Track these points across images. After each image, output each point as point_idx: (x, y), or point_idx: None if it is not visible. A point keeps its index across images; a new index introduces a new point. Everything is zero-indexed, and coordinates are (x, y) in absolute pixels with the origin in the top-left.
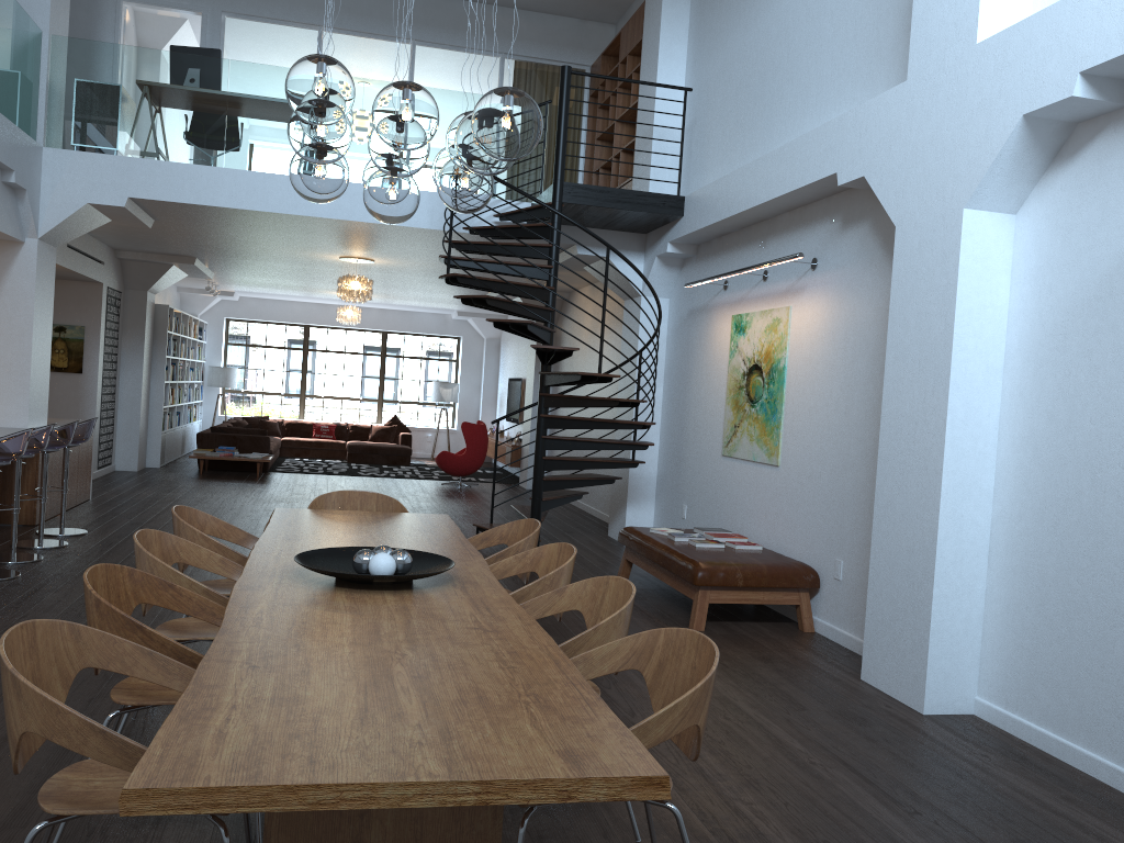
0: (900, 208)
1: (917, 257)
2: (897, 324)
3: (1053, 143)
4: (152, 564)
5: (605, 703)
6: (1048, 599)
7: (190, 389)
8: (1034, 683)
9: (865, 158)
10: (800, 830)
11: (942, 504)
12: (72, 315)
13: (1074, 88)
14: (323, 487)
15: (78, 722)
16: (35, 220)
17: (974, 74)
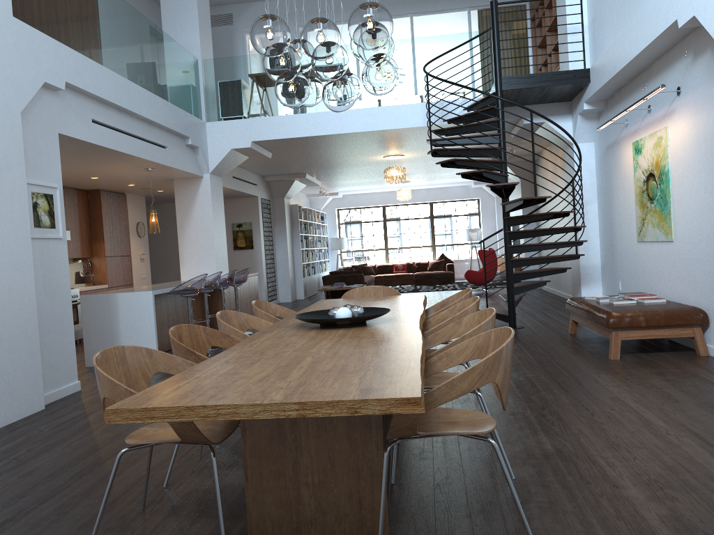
0: None
1: None
2: None
3: None
4: (223, 327)
5: (420, 367)
6: None
7: (319, 252)
8: None
9: (693, 2)
10: (638, 473)
11: None
12: (244, 217)
13: None
14: None
15: (124, 390)
16: (206, 163)
17: None
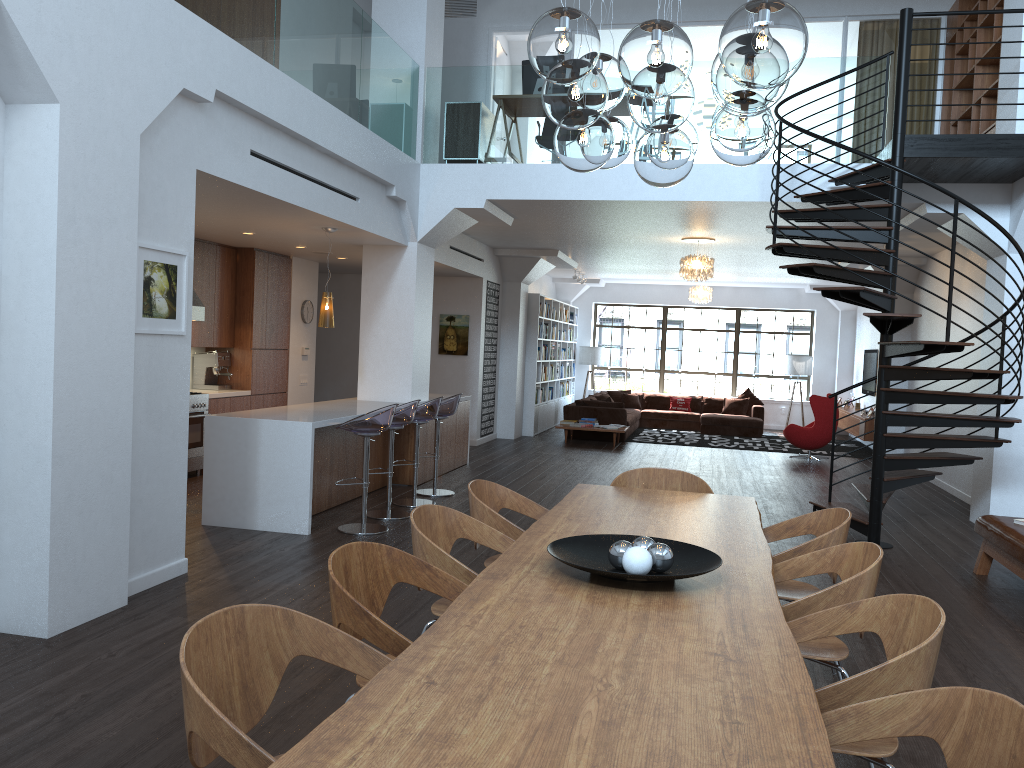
0: None
1: None
2: None
3: None
4: (421, 541)
5: None
6: None
7: (562, 366)
8: None
9: None
10: None
11: None
12: (460, 306)
13: None
14: (670, 458)
15: (228, 731)
16: (414, 226)
17: None
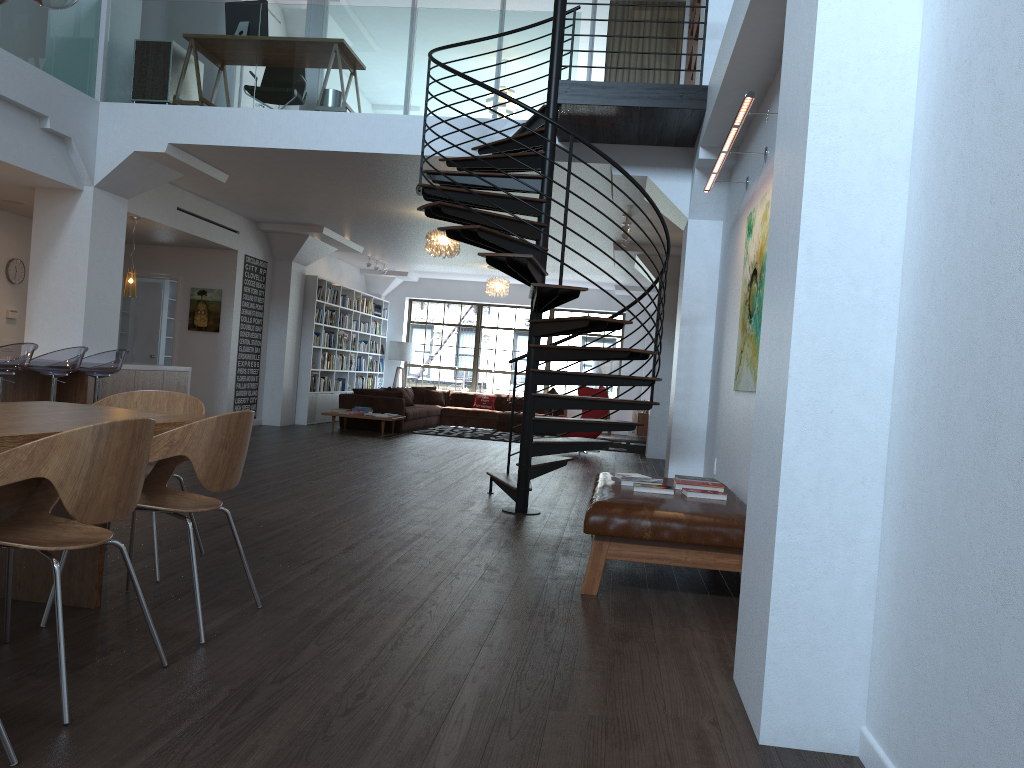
0: None
1: (796, 14)
2: (781, 129)
3: None
4: None
5: None
6: (935, 555)
7: (361, 359)
8: (915, 712)
9: None
10: None
11: (791, 391)
12: (213, 280)
13: None
14: (427, 445)
15: None
16: (88, 168)
17: None
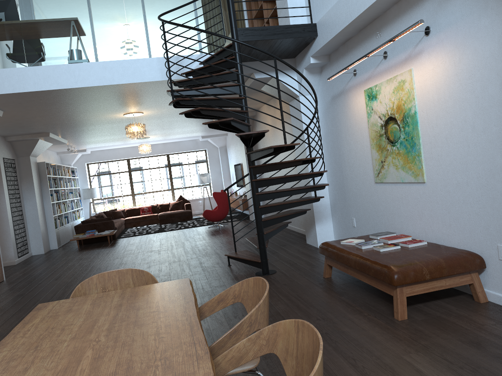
0: None
1: None
2: None
3: None
4: None
5: None
6: None
7: (72, 203)
8: None
9: None
10: None
11: None
12: None
13: None
14: (143, 243)
15: None
16: None
17: None
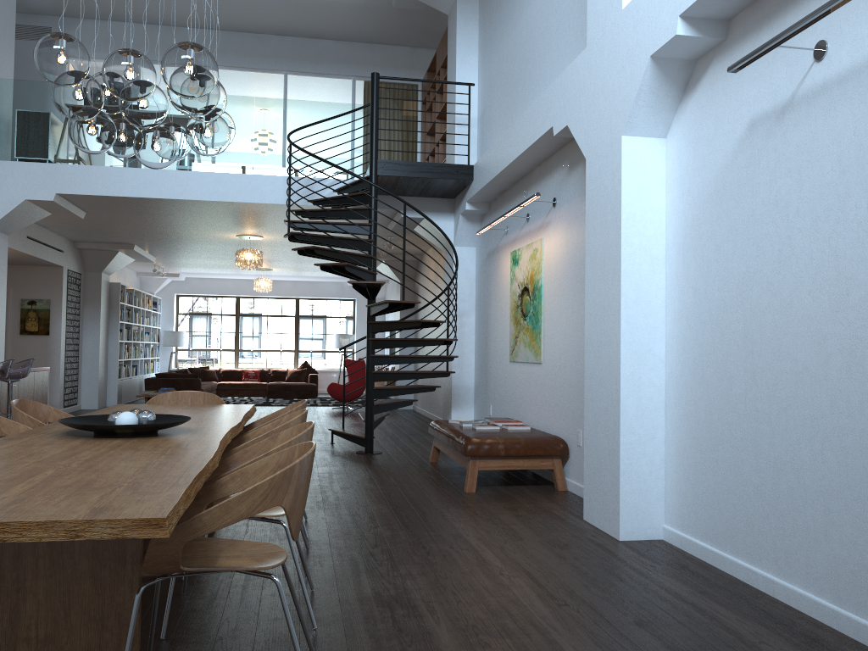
0: (588, 144)
1: (598, 179)
2: (590, 233)
3: (681, 77)
4: None
5: (188, 485)
6: (702, 437)
7: (146, 348)
8: (697, 507)
9: (567, 111)
10: (458, 618)
11: (622, 369)
12: (41, 292)
13: (676, 28)
14: None
15: None
16: None
17: (622, 32)
